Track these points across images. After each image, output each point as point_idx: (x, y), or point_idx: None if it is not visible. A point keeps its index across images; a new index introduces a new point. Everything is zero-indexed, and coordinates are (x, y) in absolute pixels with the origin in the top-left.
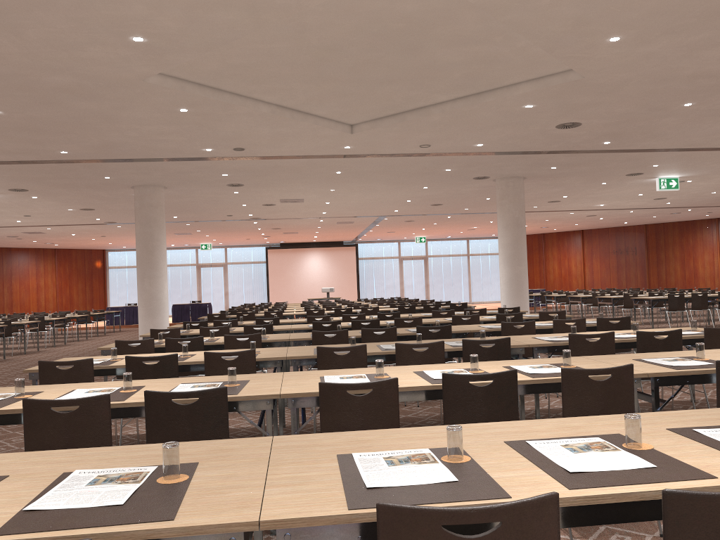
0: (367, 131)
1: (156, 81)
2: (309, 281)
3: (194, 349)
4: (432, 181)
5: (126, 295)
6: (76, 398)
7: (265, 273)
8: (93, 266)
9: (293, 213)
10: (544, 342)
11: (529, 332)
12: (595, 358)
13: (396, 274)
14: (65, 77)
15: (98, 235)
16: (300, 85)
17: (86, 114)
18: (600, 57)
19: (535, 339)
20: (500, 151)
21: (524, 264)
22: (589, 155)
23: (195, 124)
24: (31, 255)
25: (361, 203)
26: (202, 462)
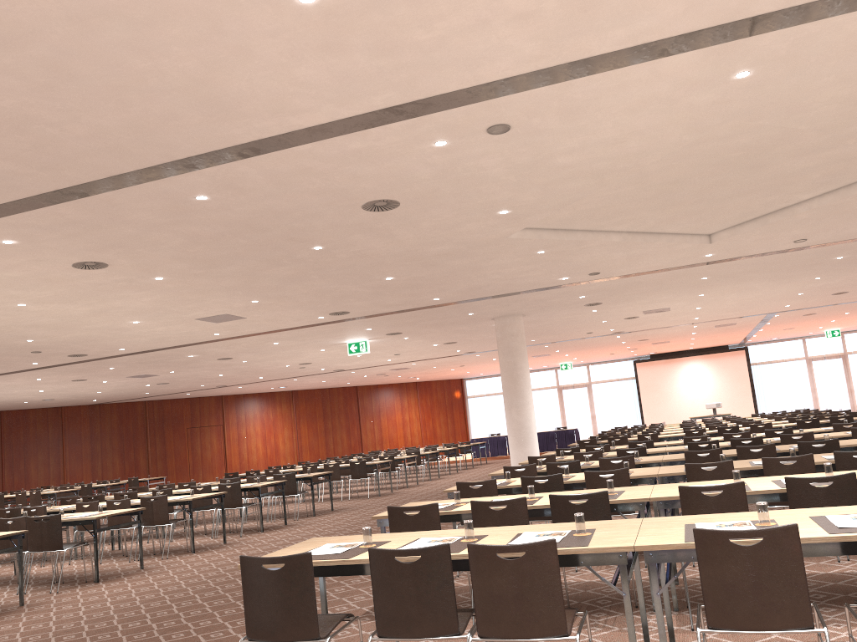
0: (727, 238)
1: (517, 236)
2: (690, 396)
3: (572, 472)
4: (822, 270)
5: (486, 425)
6: (504, 499)
7: (635, 391)
8: (453, 396)
9: (660, 322)
10: None
11: None
12: None
13: (804, 379)
14: (444, 246)
15: (457, 365)
16: (648, 213)
17: (458, 268)
18: None
19: None
20: None
21: None
22: None
23: (551, 260)
24: (395, 390)
25: (739, 303)
26: (597, 528)
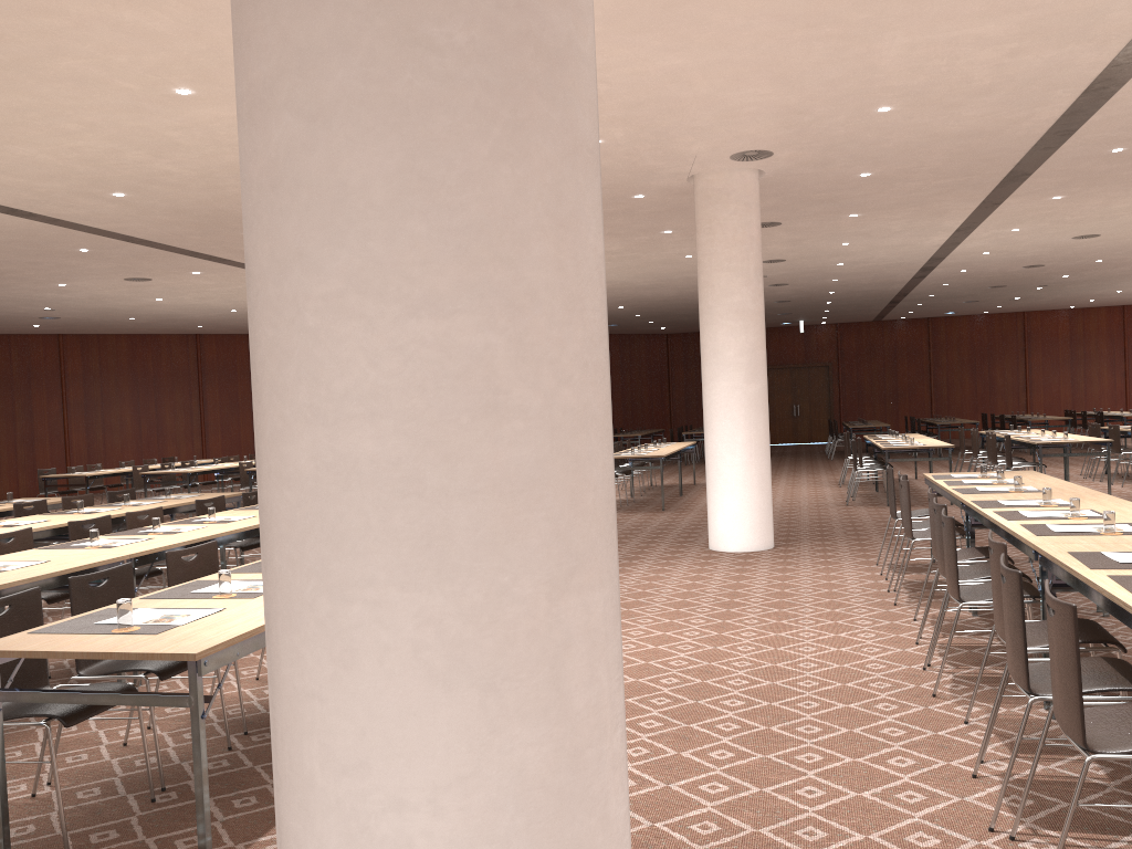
0: None
1: None
2: None
3: None
4: None
5: None
6: None
7: None
8: None
9: None
10: None
11: None
12: None
13: None
14: None
15: None
16: None
17: None
18: None
19: None
20: None
21: None
22: None
23: None
24: None
25: None
26: None
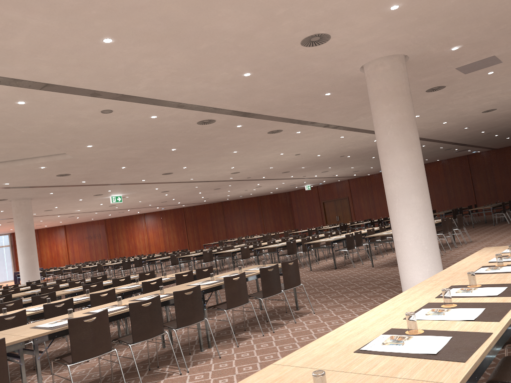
0: None
1: None
2: None
3: None
4: None
5: None
6: None
7: None
8: None
9: None
10: (70, 291)
11: (56, 290)
12: (98, 291)
13: None
14: None
15: None
16: None
17: None
18: (83, 151)
19: (65, 291)
20: (19, 186)
21: (35, 253)
22: (73, 187)
23: None
24: None
25: None
26: None
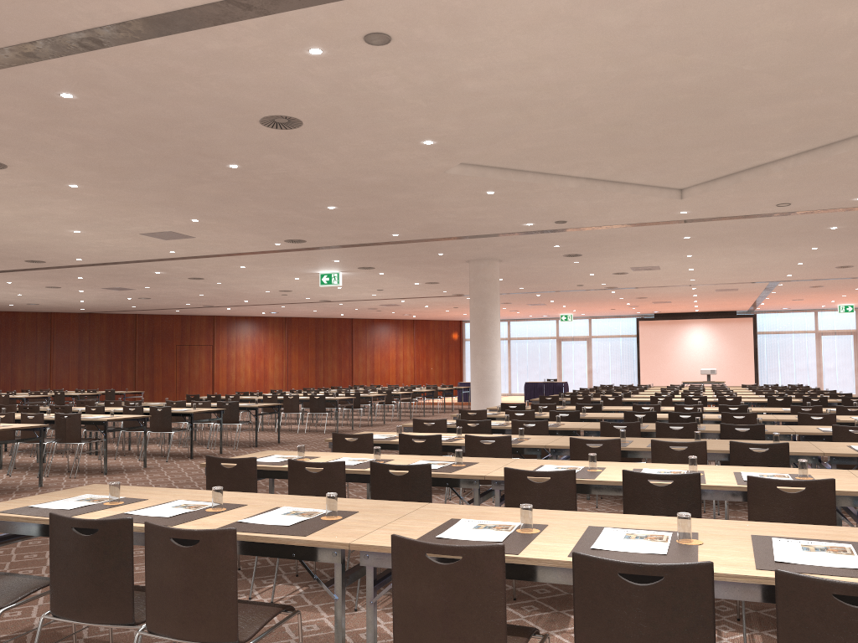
0: (698, 195)
1: (457, 171)
2: (690, 360)
3: (482, 431)
4: (818, 240)
5: None
6: (322, 462)
7: (635, 349)
8: (450, 338)
9: (654, 281)
10: (849, 451)
11: None
12: None
13: (810, 353)
14: (378, 177)
15: (450, 306)
16: (603, 158)
17: (405, 203)
18: None
19: (845, 448)
20: None
21: None
22: None
23: (506, 203)
24: (391, 326)
25: (735, 268)
26: (361, 511)
